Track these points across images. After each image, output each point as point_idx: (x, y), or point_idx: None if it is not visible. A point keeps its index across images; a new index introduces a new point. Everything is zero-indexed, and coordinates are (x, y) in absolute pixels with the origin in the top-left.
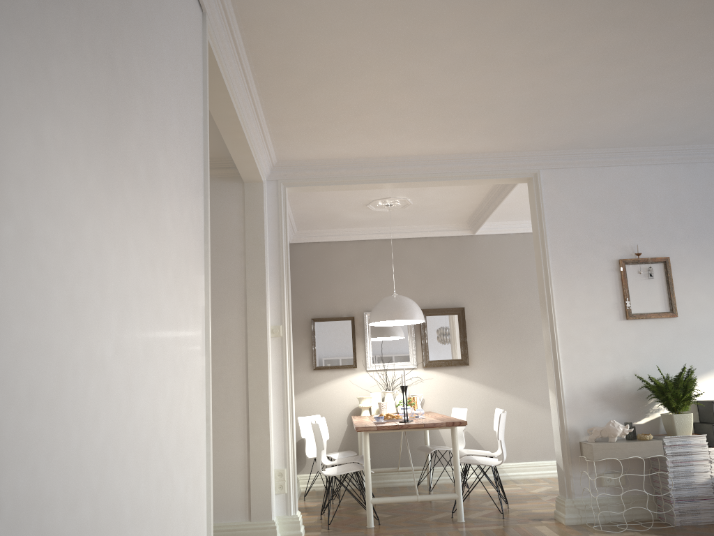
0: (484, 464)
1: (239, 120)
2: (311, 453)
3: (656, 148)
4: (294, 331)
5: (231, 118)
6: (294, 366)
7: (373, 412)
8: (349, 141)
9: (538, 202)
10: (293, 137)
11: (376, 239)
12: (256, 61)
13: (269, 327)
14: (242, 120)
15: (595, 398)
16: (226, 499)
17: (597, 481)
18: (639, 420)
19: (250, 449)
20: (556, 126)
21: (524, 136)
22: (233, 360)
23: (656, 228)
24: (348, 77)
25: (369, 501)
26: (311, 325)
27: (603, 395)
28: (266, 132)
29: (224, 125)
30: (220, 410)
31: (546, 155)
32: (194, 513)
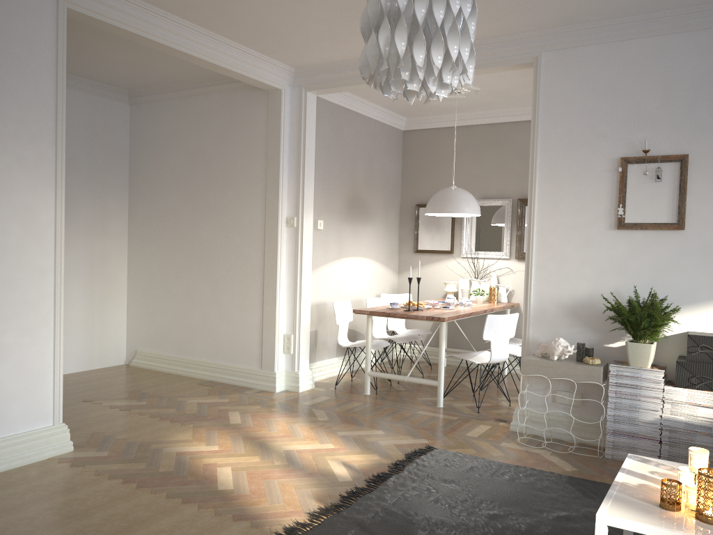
0: (469, 360)
1: (184, 52)
2: (395, 326)
3: (692, 9)
4: (402, 216)
5: (177, 51)
6: (400, 247)
7: (460, 297)
8: (326, 47)
9: (535, 92)
10: (277, 50)
11: (483, 123)
12: (161, 5)
13: (282, 219)
14: (192, 50)
15: (564, 313)
16: (248, 350)
17: (552, 396)
18: (612, 343)
19: (263, 315)
20: (512, 7)
21: (492, 20)
22: (256, 244)
23: (680, 117)
24: (241, 3)
25: (366, 373)
26: (416, 210)
27: (575, 310)
28: (248, 50)
29: (182, 57)
30: (247, 282)
31: (546, 35)
32: (22, 349)
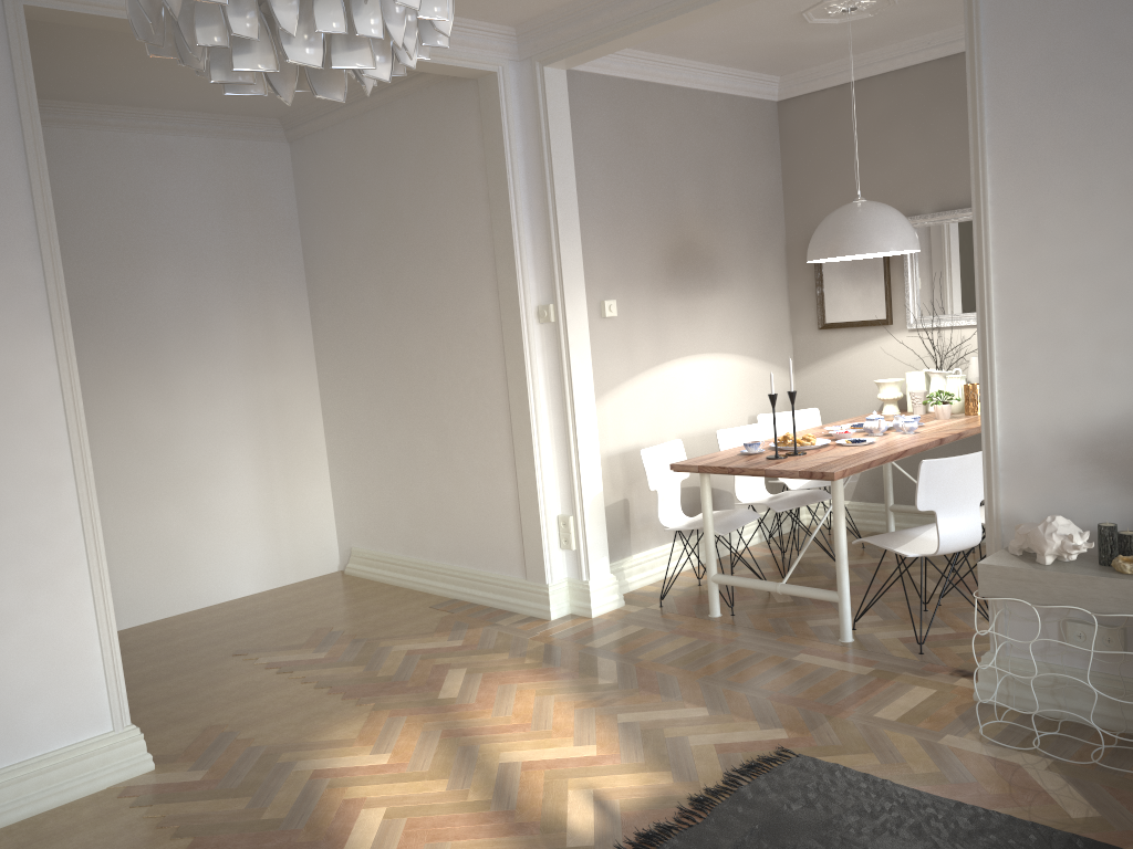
0: (894, 551)
1: None
2: None
3: None
4: (791, 263)
5: None
6: (793, 322)
7: (910, 408)
8: None
9: None
10: (459, 1)
11: (928, 60)
12: None
13: (527, 311)
14: None
15: (1072, 457)
16: (503, 546)
17: (1060, 633)
18: None
19: (518, 486)
20: None
21: None
22: (493, 360)
23: None
24: None
25: (708, 578)
26: None
27: (1095, 450)
28: None
29: None
30: (487, 429)
31: None
32: (34, 613)
